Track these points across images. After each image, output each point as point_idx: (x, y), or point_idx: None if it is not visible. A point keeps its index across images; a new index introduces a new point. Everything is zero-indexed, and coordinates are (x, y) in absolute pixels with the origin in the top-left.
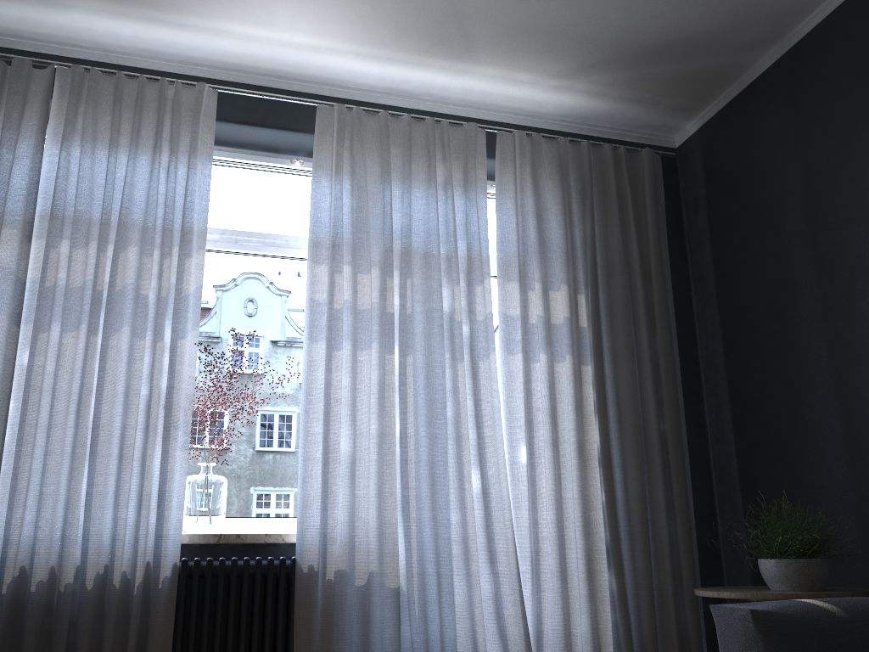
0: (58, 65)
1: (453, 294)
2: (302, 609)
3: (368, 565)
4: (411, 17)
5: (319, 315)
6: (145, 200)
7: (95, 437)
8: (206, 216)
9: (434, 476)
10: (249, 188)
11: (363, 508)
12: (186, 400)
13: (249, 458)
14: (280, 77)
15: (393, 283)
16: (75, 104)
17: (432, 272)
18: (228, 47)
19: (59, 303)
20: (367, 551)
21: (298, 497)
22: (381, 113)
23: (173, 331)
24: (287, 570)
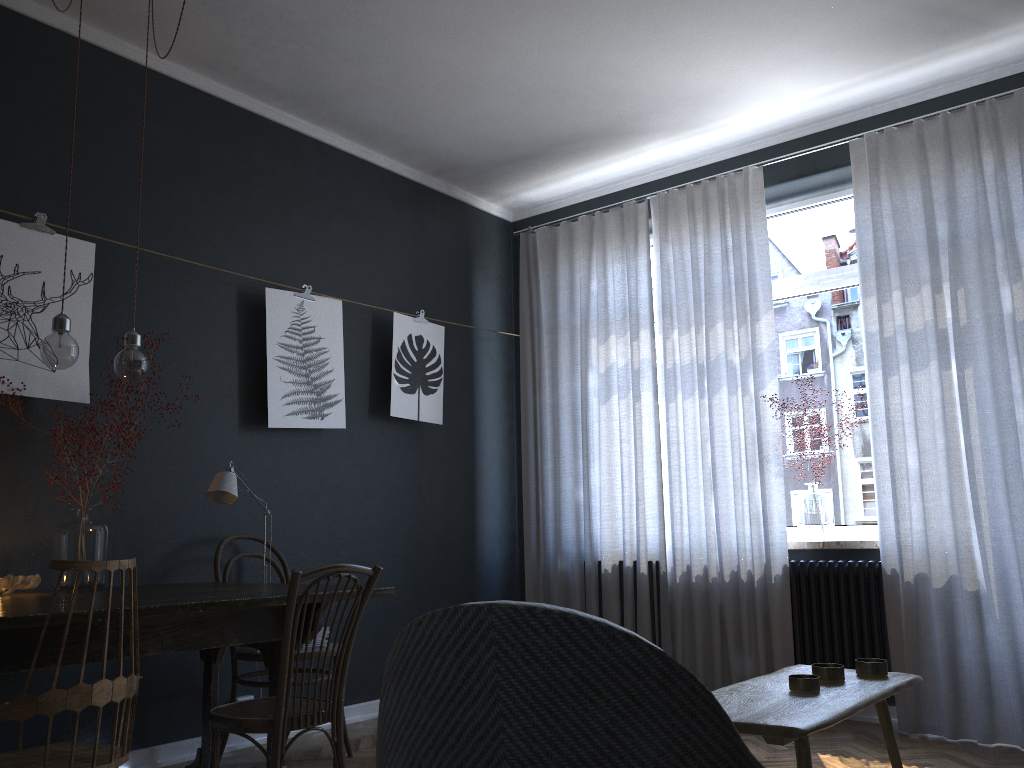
0: (649, 196)
1: (1011, 293)
2: (890, 605)
3: (947, 570)
4: (894, 36)
5: (874, 345)
6: (722, 282)
7: (714, 474)
8: (769, 280)
9: (1006, 485)
10: (823, 228)
11: (934, 519)
12: (774, 437)
13: (857, 474)
14: (822, 120)
15: (942, 298)
16: (664, 223)
17: (985, 275)
18: (764, 122)
19: (679, 377)
20: (942, 557)
21: (876, 510)
22: (912, 123)
23: (754, 385)
24: (877, 572)
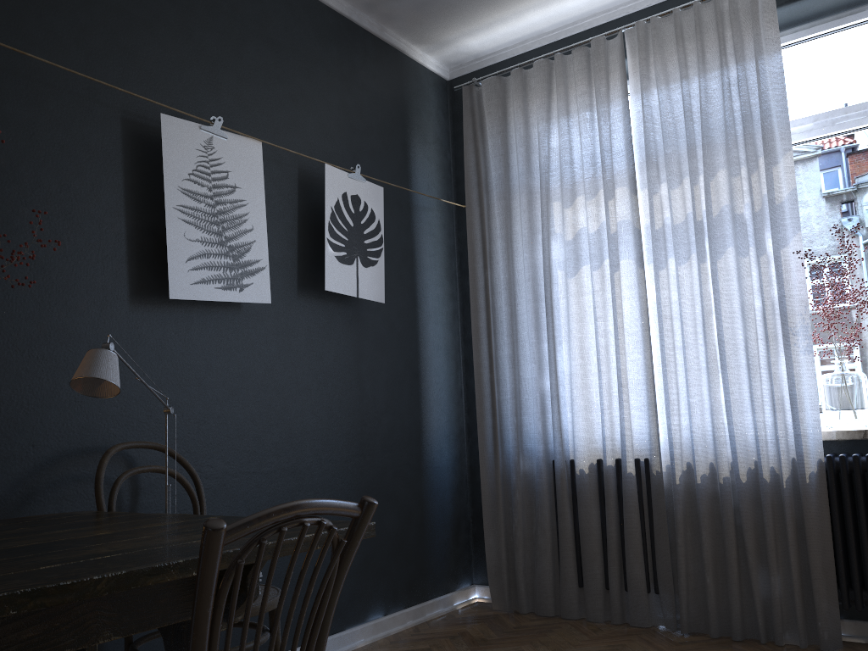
0: (624, 29)
1: None
2: None
3: None
4: None
5: None
6: (723, 122)
7: (722, 352)
8: (786, 116)
9: None
10: (836, 59)
11: None
12: (800, 305)
13: None
14: None
15: None
16: (645, 58)
17: None
18: None
19: (670, 240)
20: None
21: None
22: None
23: (773, 242)
24: None
